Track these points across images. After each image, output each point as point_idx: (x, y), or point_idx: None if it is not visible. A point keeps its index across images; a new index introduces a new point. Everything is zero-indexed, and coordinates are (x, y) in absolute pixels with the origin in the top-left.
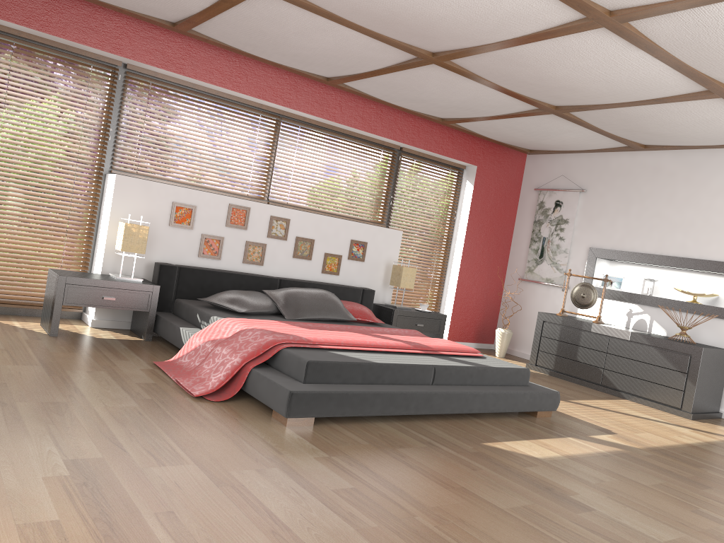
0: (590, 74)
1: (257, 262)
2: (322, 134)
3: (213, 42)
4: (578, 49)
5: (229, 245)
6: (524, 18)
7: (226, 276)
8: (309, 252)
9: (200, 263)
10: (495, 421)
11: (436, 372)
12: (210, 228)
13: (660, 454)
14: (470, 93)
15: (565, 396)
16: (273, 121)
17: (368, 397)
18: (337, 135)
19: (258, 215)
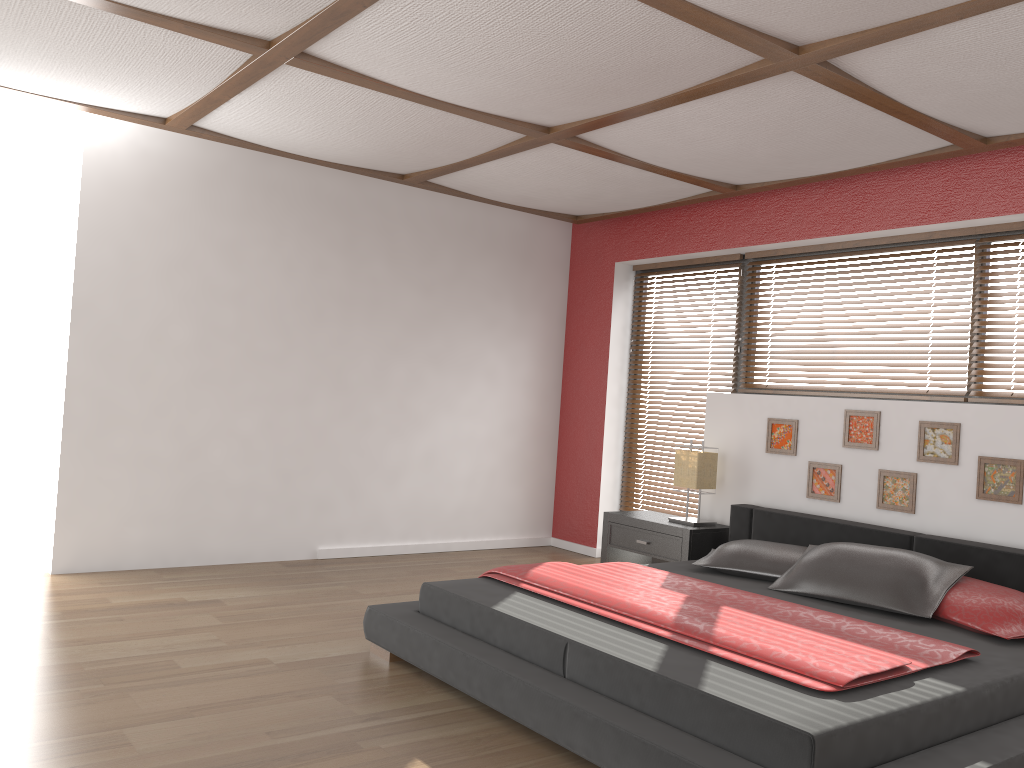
0: None
1: (902, 507)
2: None
3: (771, 185)
4: None
5: (851, 478)
6: None
7: (816, 525)
8: (1014, 486)
9: (810, 507)
10: None
11: (570, 653)
12: (820, 451)
13: None
14: (1023, 38)
15: None
16: (972, 250)
17: (426, 644)
18: None
19: (896, 424)
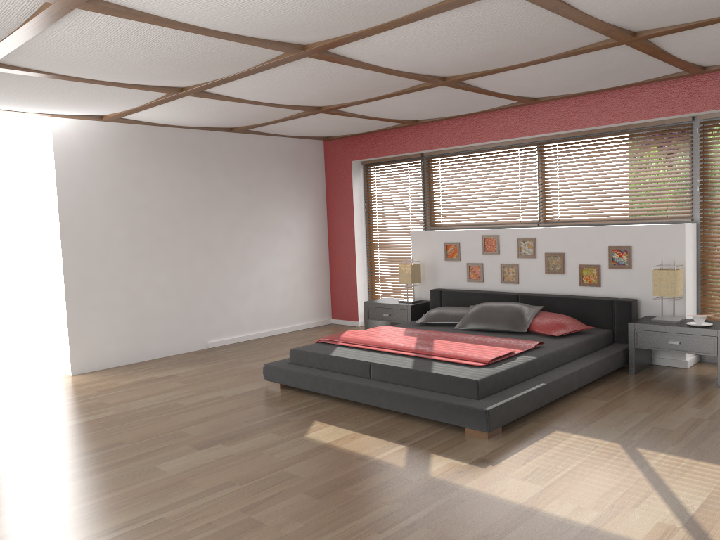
0: (435, 51)
1: (512, 281)
2: (580, 143)
3: (434, 120)
4: (375, 55)
5: (488, 269)
6: (316, 71)
7: (473, 295)
8: (561, 266)
9: (469, 286)
10: (405, 421)
11: (372, 368)
12: (471, 257)
13: (423, 484)
14: (541, 74)
15: (668, 446)
16: (536, 149)
17: (301, 376)
18: (599, 137)
19: (506, 240)
